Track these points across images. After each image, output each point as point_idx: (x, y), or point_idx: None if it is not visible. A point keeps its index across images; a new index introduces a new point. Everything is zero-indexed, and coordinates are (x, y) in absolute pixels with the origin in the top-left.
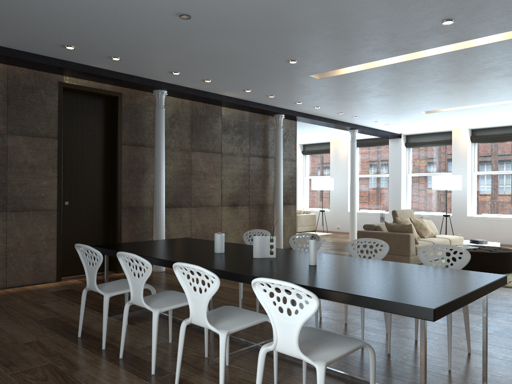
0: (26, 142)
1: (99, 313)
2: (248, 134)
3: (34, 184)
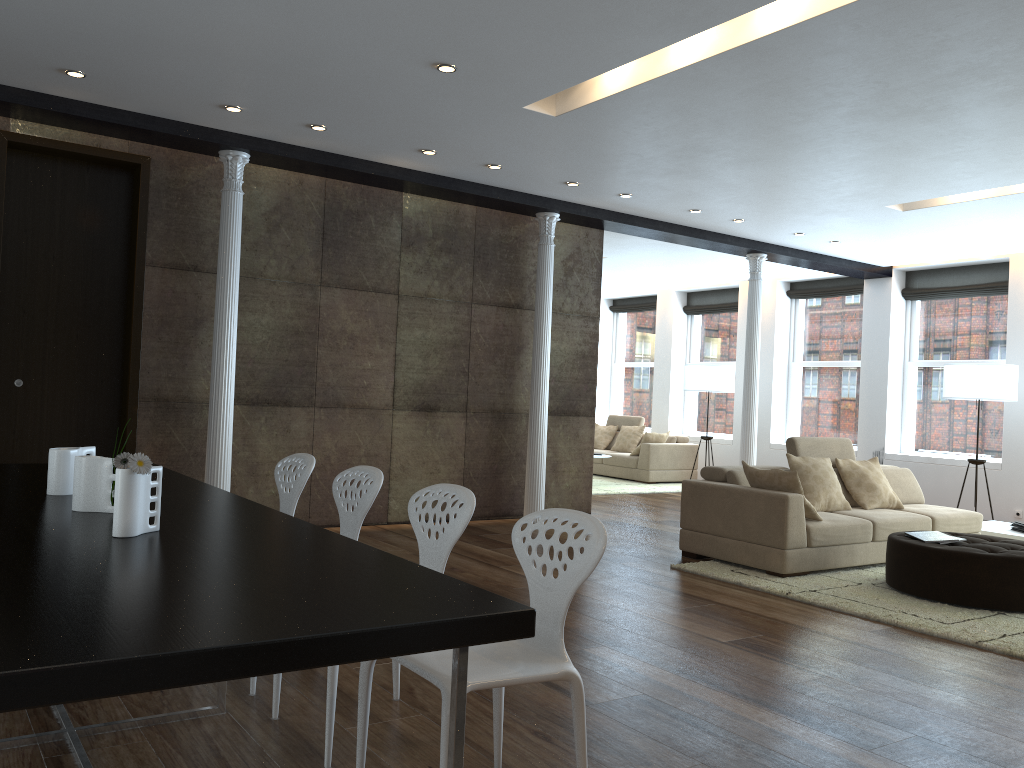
0: None
1: None
2: (470, 255)
3: None
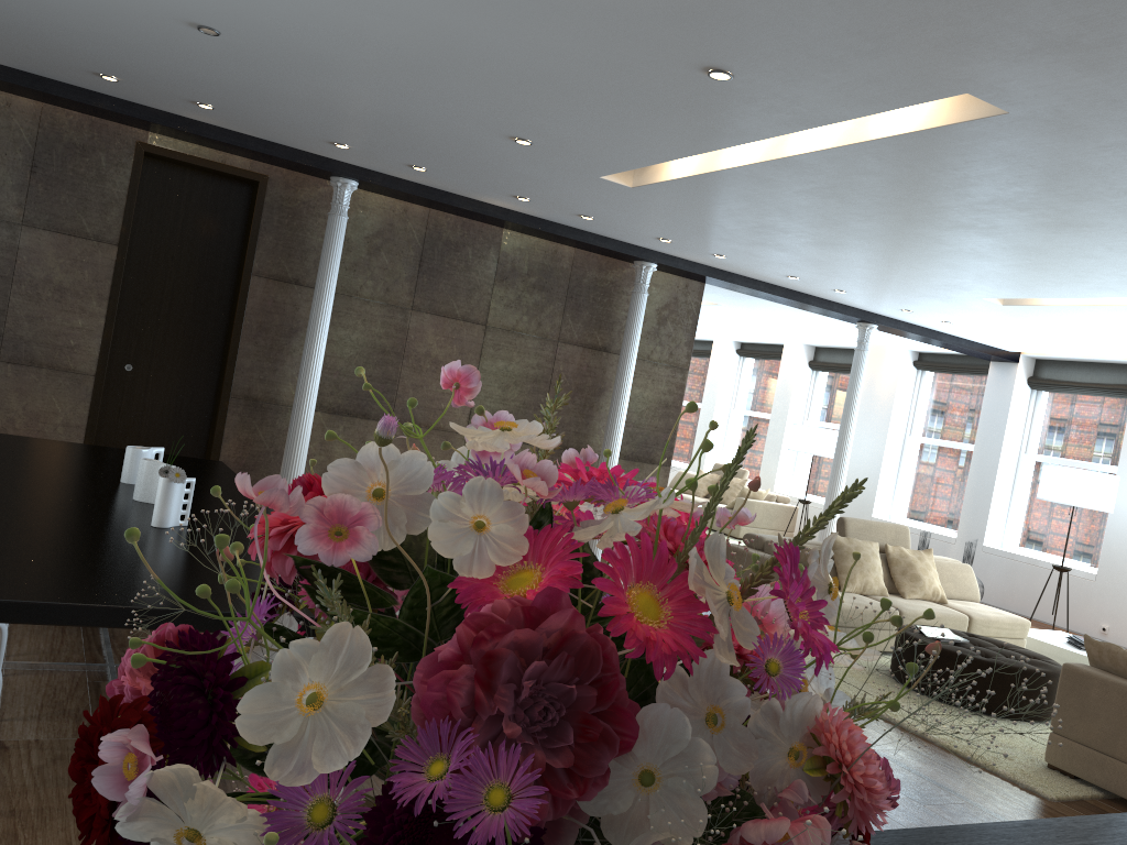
0: (56, 244)
1: None
2: (563, 295)
3: (59, 322)
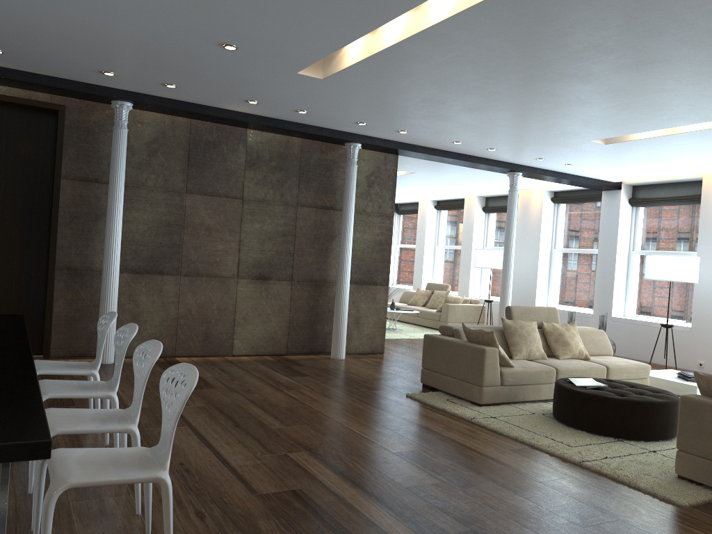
0: None
1: None
2: (297, 172)
3: None
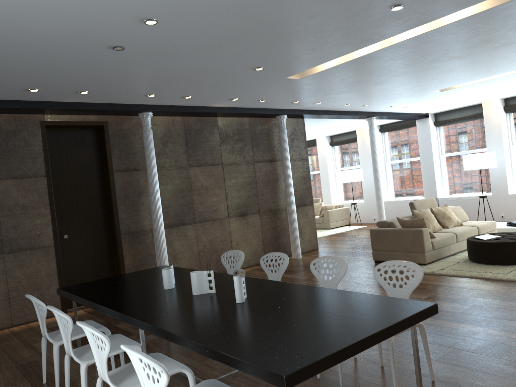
0: (15, 184)
1: None
2: (250, 141)
3: (28, 224)
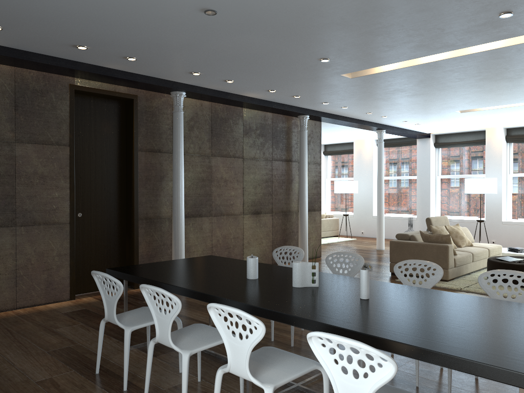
0: (36, 150)
1: (117, 341)
2: (270, 137)
3: (45, 196)
